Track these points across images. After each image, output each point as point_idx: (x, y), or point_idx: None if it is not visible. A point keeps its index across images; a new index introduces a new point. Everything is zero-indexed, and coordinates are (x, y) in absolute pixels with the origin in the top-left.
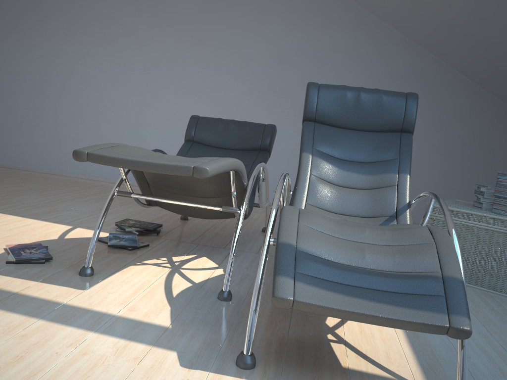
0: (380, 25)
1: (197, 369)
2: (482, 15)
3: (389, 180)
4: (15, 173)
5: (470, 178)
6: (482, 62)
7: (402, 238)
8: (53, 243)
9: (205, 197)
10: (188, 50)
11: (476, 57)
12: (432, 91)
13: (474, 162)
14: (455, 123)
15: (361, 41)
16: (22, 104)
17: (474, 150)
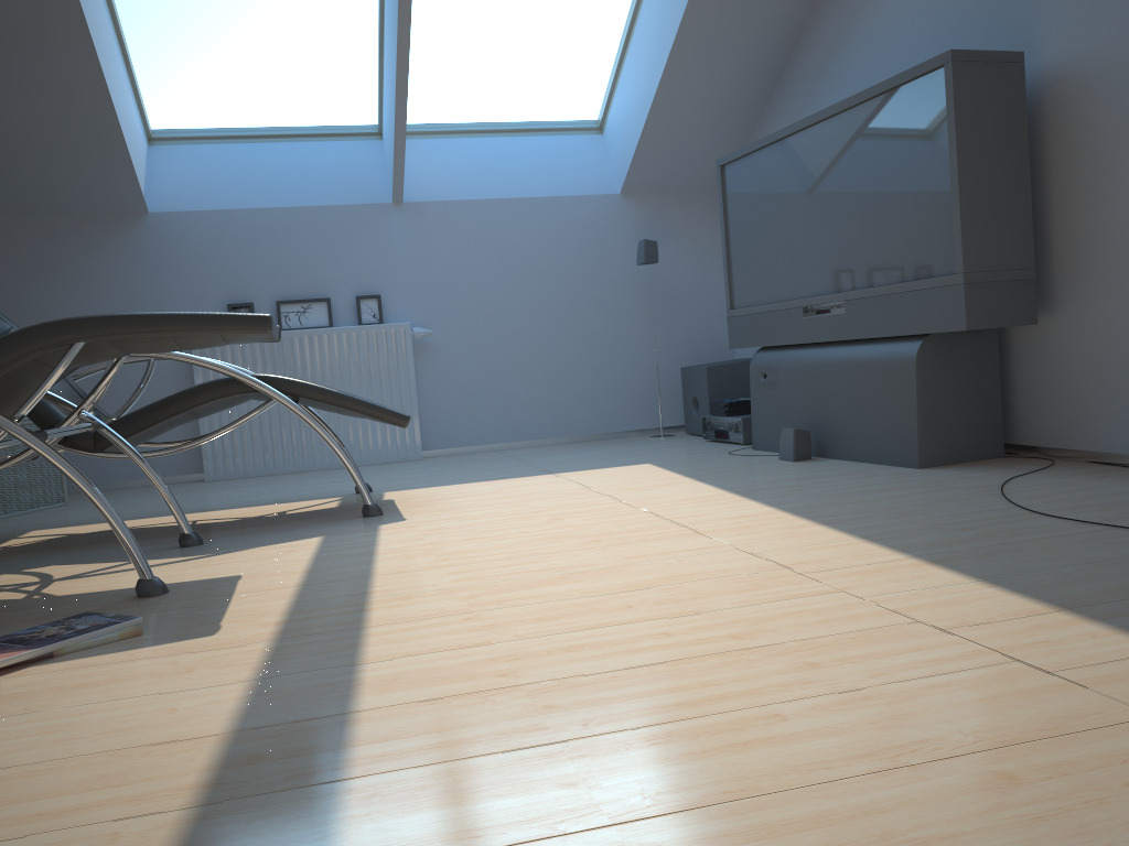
0: None
1: (403, 518)
2: None
3: None
4: None
5: None
6: None
7: None
8: None
9: None
10: None
11: None
12: None
13: None
14: None
15: None
16: None
17: None
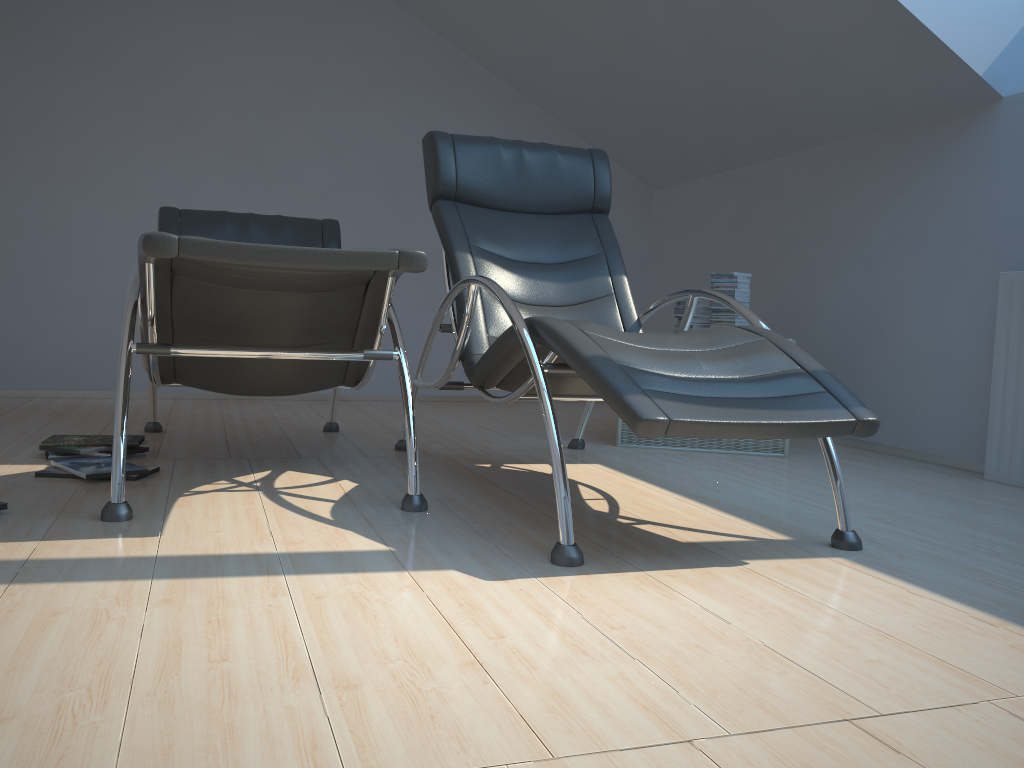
0: (445, 50)
1: (514, 578)
2: (645, 34)
3: (601, 287)
4: None
5: None
6: (625, 115)
7: (721, 339)
8: None
9: (300, 345)
10: (52, 83)
11: (615, 107)
12: None
13: None
14: None
15: (415, 77)
16: None
17: None
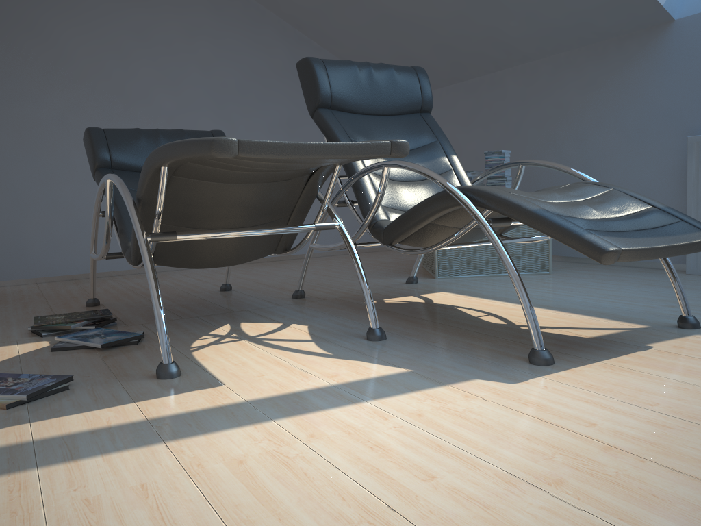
0: (248, 3)
1: (527, 379)
2: None
3: (443, 165)
4: None
5: None
6: (386, 46)
7: (585, 191)
8: None
9: (254, 224)
10: None
11: (380, 40)
12: None
13: None
14: None
15: (229, 24)
16: None
17: None
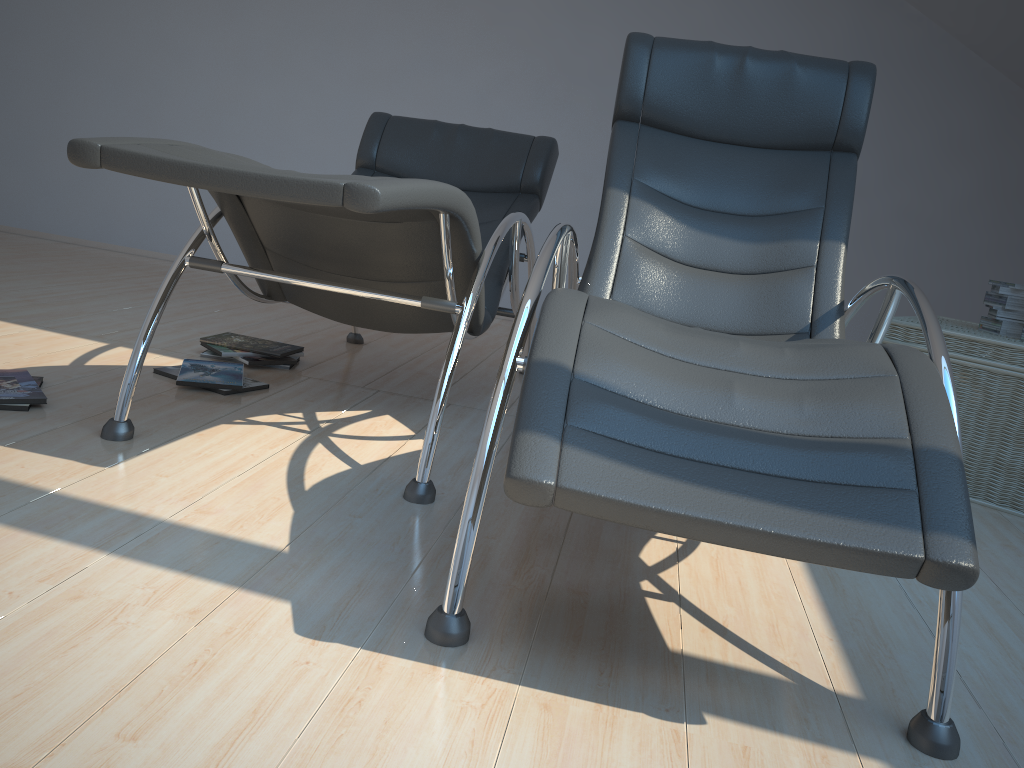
0: None
1: (334, 641)
2: None
3: (800, 254)
4: (6, 240)
5: (972, 280)
6: (1021, 19)
7: (822, 364)
8: (58, 373)
9: (388, 280)
10: None
11: (1007, 7)
12: (904, 88)
13: (984, 246)
14: (949, 160)
15: None
16: (21, 93)
17: (985, 219)
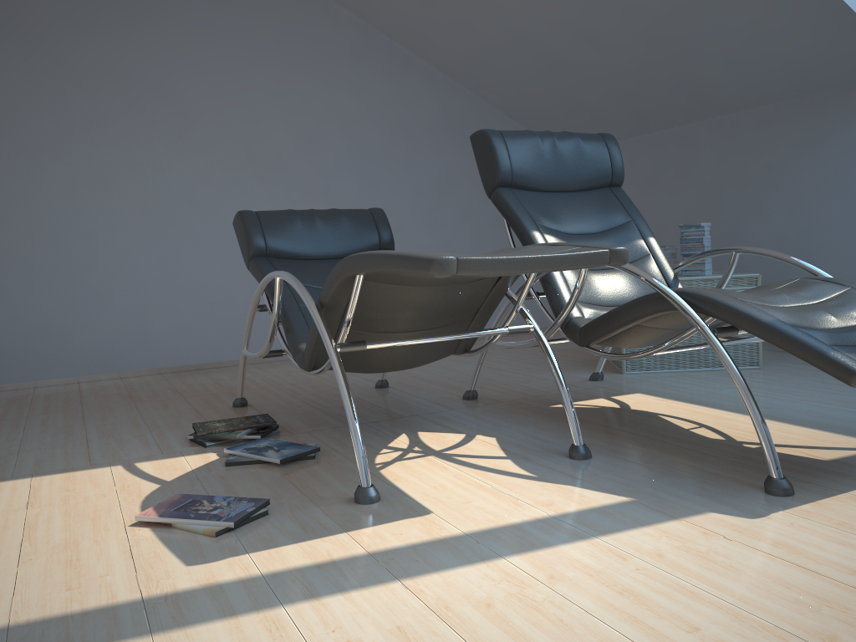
0: (392, 49)
1: (768, 513)
2: (594, 30)
3: (639, 249)
4: None
5: None
6: (554, 95)
7: (819, 291)
8: (180, 491)
9: (438, 326)
10: (67, 101)
11: (547, 89)
12: None
13: None
14: None
15: (371, 74)
16: None
17: None
